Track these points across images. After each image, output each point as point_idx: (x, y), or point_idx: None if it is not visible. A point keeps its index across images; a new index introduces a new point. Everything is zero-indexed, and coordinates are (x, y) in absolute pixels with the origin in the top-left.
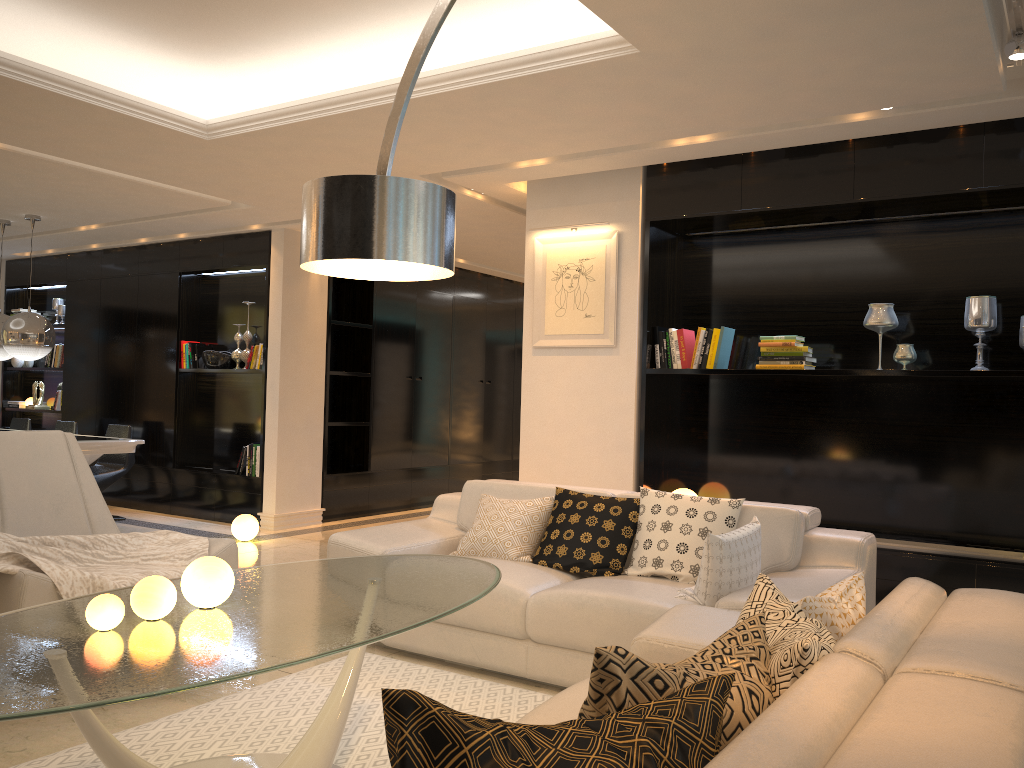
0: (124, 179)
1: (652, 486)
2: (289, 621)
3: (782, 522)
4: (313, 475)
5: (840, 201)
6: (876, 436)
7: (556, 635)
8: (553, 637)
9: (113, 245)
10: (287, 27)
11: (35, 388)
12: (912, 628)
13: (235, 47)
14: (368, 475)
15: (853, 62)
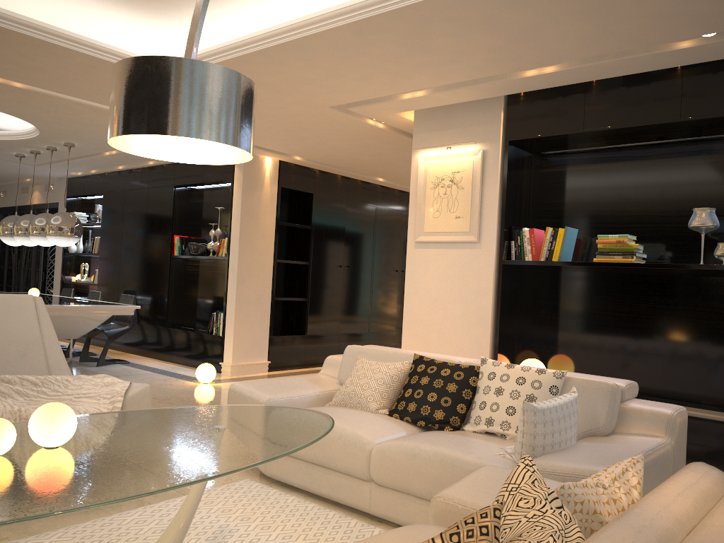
0: None
1: (506, 356)
2: (106, 465)
3: (600, 393)
4: (262, 336)
5: (668, 120)
6: (698, 321)
7: (393, 480)
8: (390, 482)
9: (132, 166)
10: None
11: (82, 267)
12: (676, 530)
13: (178, 4)
14: (305, 338)
15: None
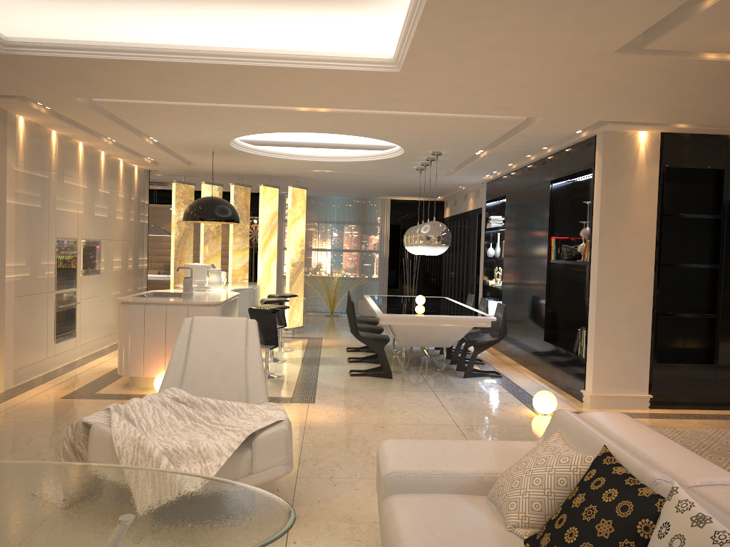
0: (423, 116)
1: None
2: None
3: None
4: (638, 362)
5: None
6: None
7: None
8: None
9: (520, 164)
10: None
11: (495, 272)
12: None
13: None
14: (714, 368)
15: None
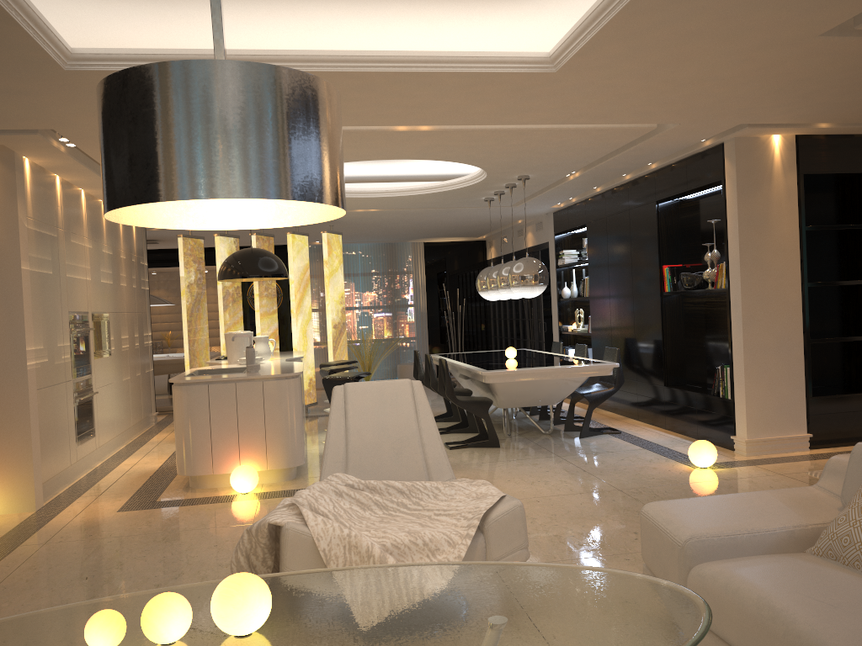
0: (542, 129)
1: None
2: None
3: None
4: (793, 398)
5: None
6: None
7: None
8: None
9: (609, 186)
10: None
11: (576, 315)
12: None
13: None
14: None
15: None
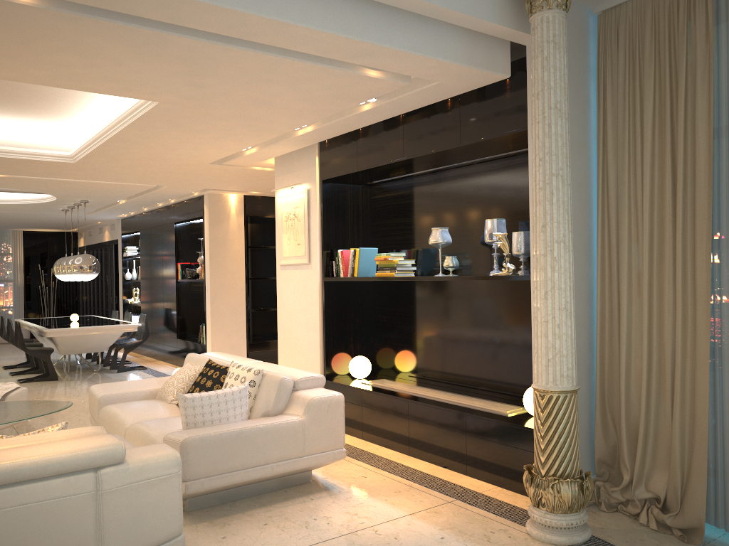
0: (82, 181)
1: (338, 354)
2: None
3: (274, 384)
4: (239, 342)
5: (398, 159)
6: (462, 320)
7: None
8: None
9: (151, 208)
10: (64, 102)
11: (133, 292)
12: None
13: (60, 114)
14: None
15: (278, 87)
